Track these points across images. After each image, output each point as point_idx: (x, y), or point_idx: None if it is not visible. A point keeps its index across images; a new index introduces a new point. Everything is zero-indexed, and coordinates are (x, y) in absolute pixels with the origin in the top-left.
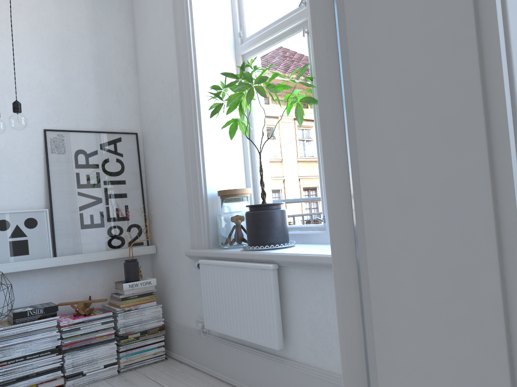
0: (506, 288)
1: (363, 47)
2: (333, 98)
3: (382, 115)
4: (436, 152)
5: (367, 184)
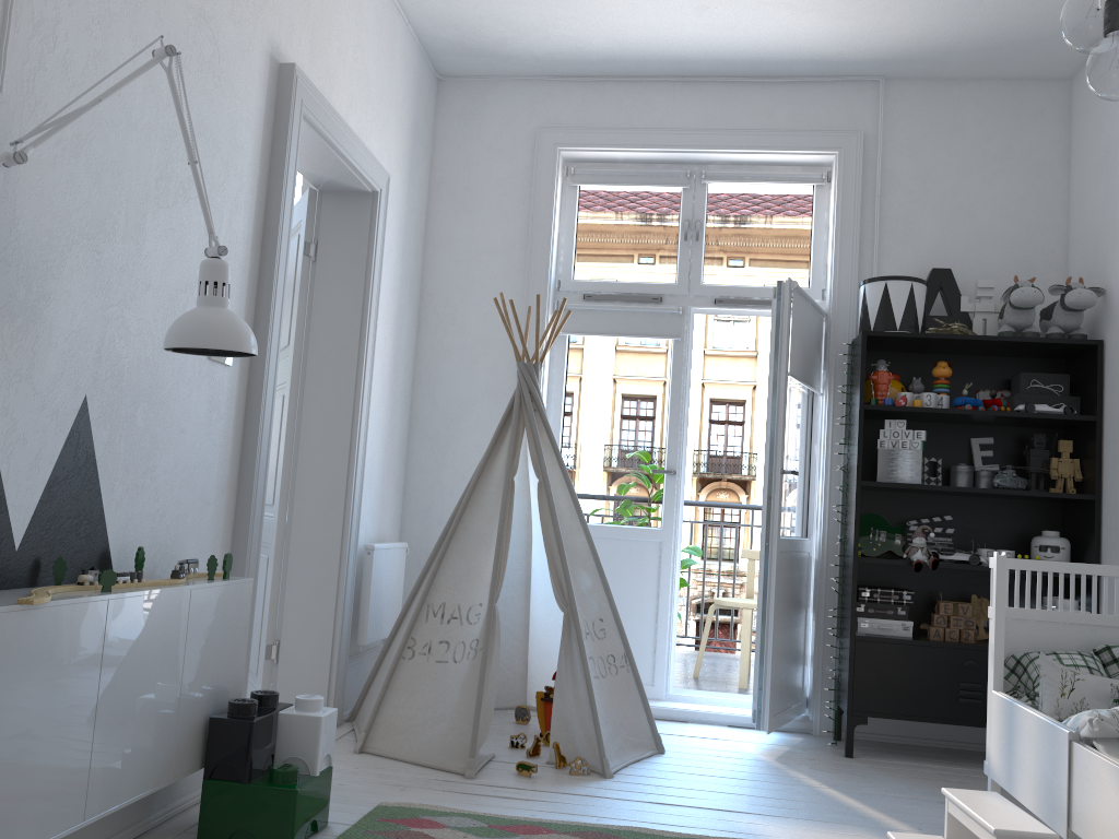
0: (345, 507)
1: (310, 411)
2: (292, 426)
3: (313, 440)
4: (331, 459)
5: (300, 465)
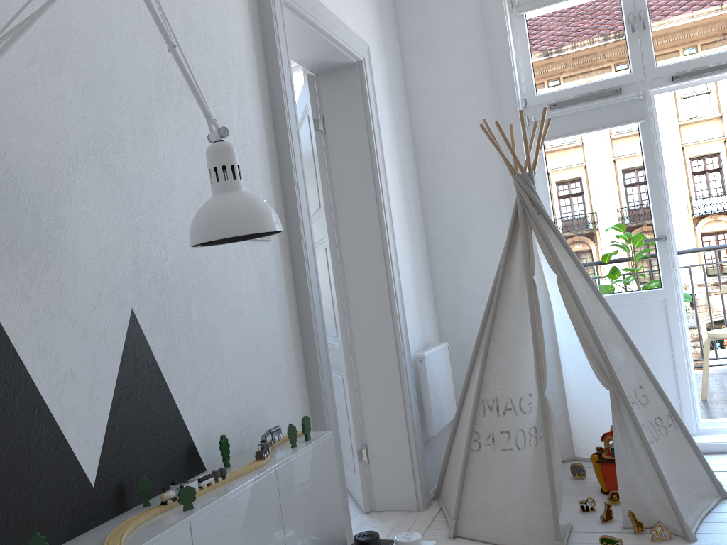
0: (394, 329)
1: (348, 256)
2: (337, 272)
3: (356, 279)
4: (374, 292)
5: (351, 302)
